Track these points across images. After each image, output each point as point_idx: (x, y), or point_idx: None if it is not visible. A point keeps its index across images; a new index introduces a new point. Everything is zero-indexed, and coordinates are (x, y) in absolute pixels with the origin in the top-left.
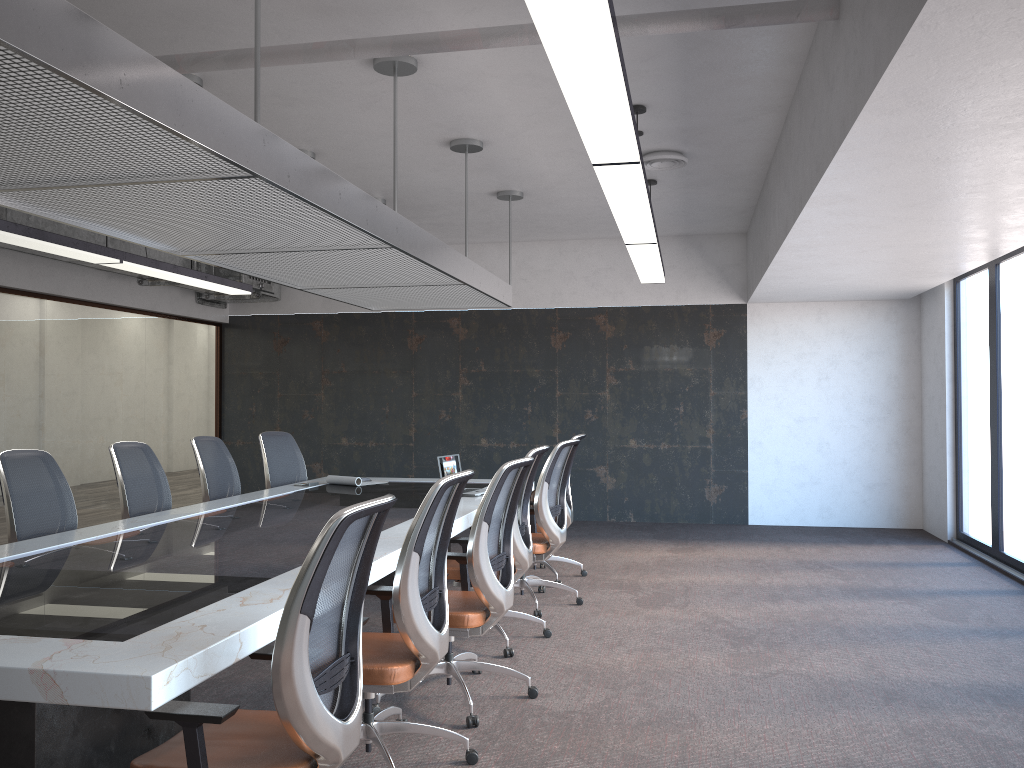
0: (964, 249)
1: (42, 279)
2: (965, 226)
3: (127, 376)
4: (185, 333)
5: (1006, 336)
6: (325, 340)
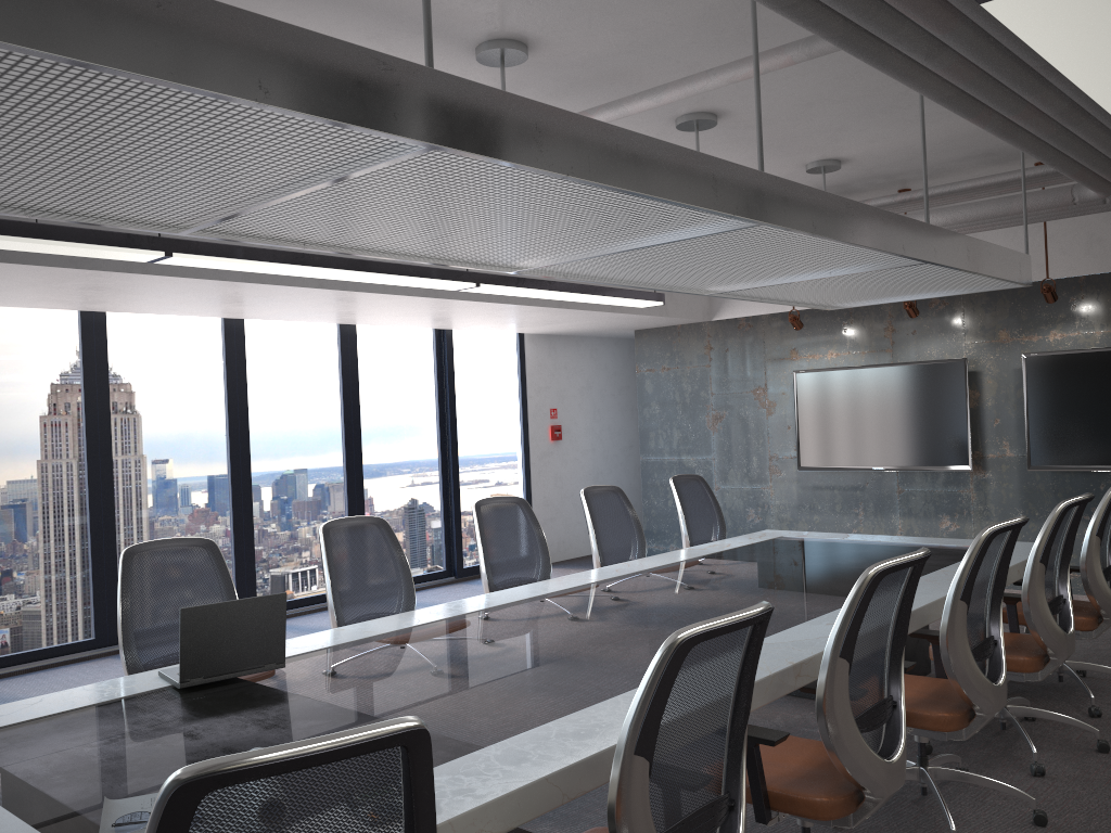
0: None
1: None
2: None
3: None
4: None
5: None
6: None
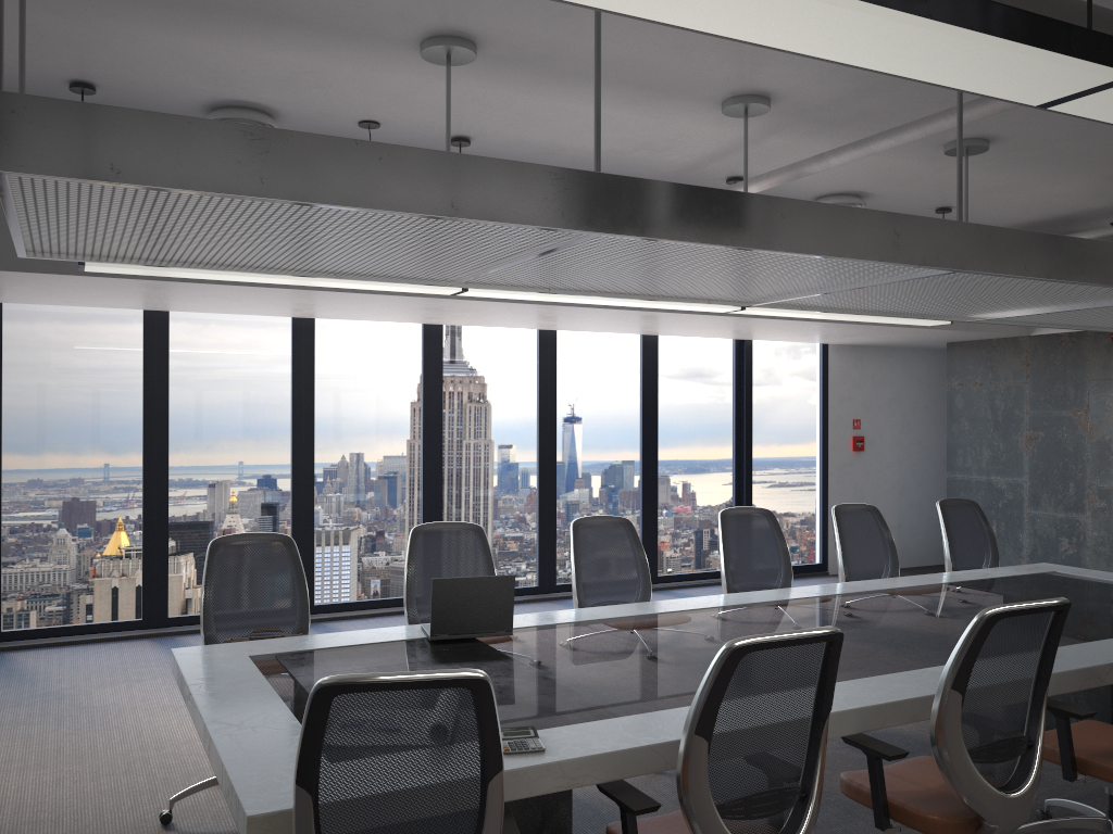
0: (188, 306)
1: None
2: (323, 310)
3: None
4: None
5: (34, 385)
6: None
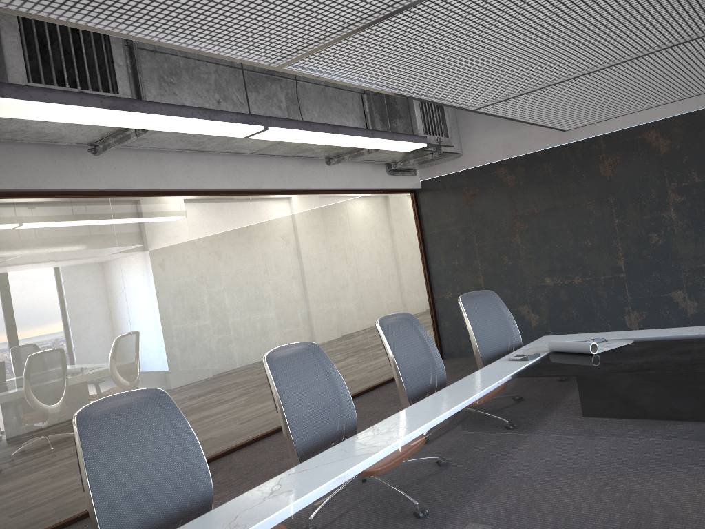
0: None
1: (239, 176)
2: None
3: (337, 252)
4: (383, 204)
5: None
6: (512, 185)
